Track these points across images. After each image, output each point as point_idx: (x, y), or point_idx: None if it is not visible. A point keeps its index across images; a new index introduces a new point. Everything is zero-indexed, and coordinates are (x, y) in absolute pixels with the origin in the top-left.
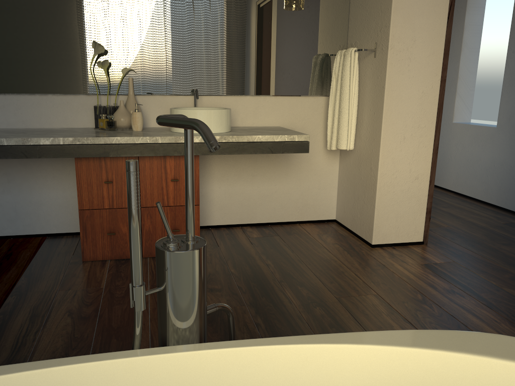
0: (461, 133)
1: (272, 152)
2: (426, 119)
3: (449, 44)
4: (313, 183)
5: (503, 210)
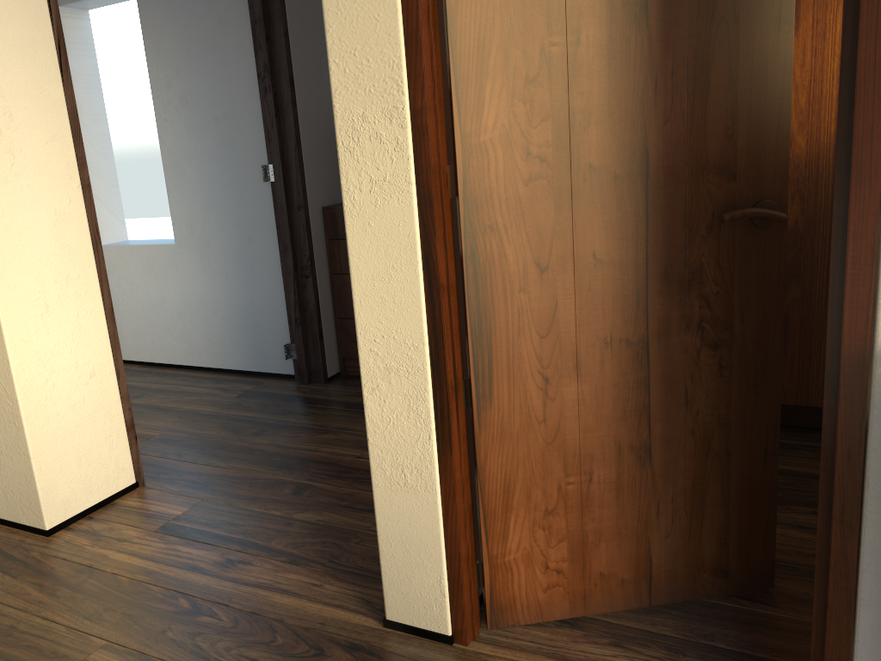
0: (122, 262)
1: None
2: (78, 263)
3: (78, 118)
4: None
5: (225, 372)
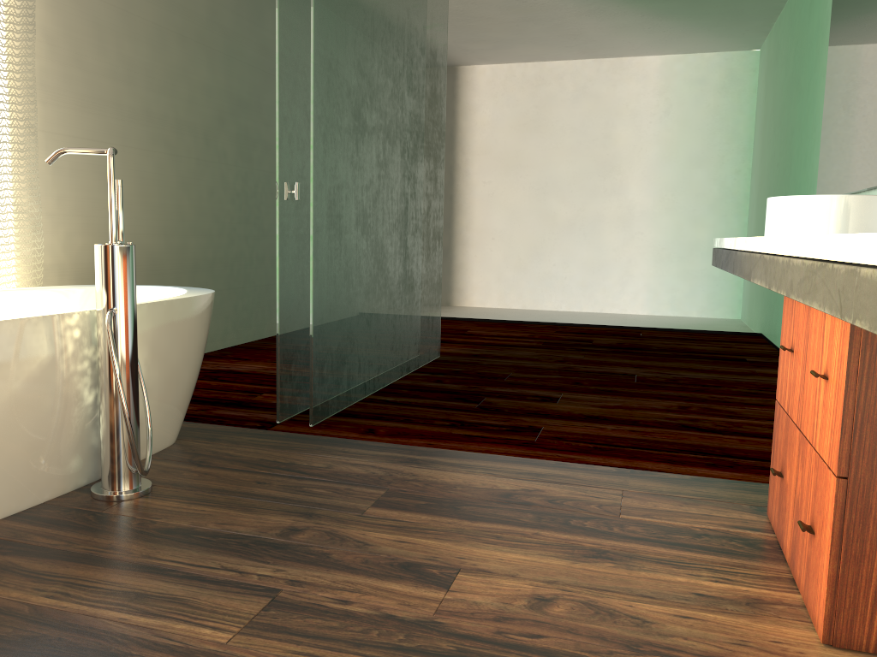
0: None
1: (841, 313)
2: None
3: None
4: None
5: None
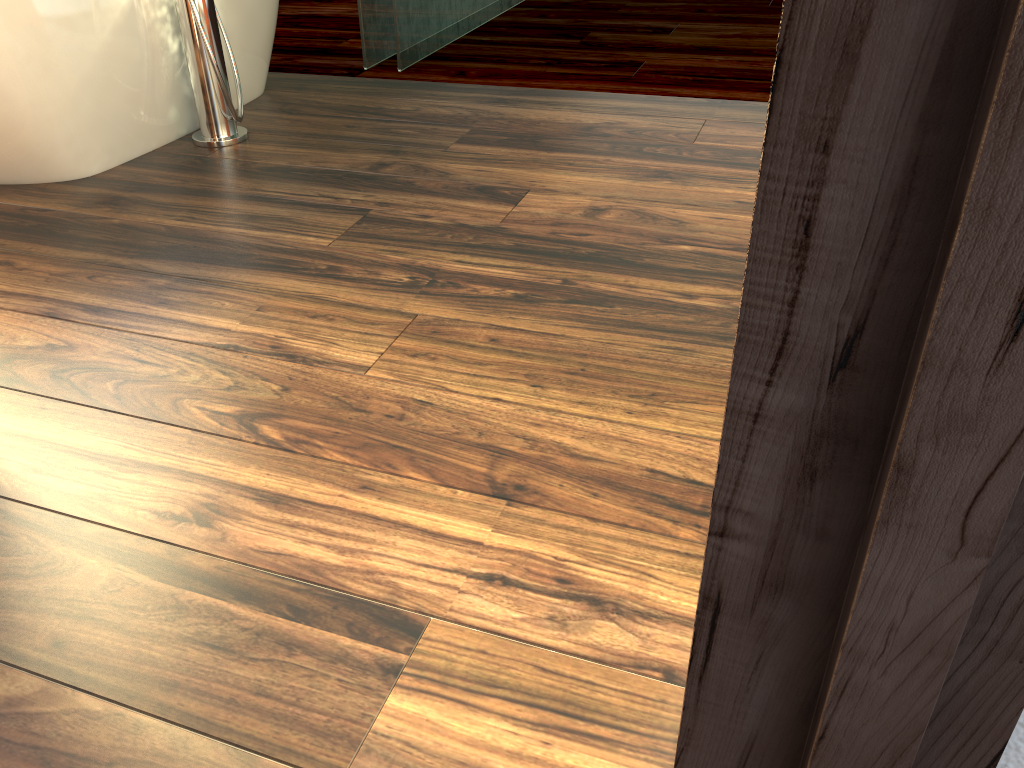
0: None
1: None
2: None
3: None
4: None
5: None
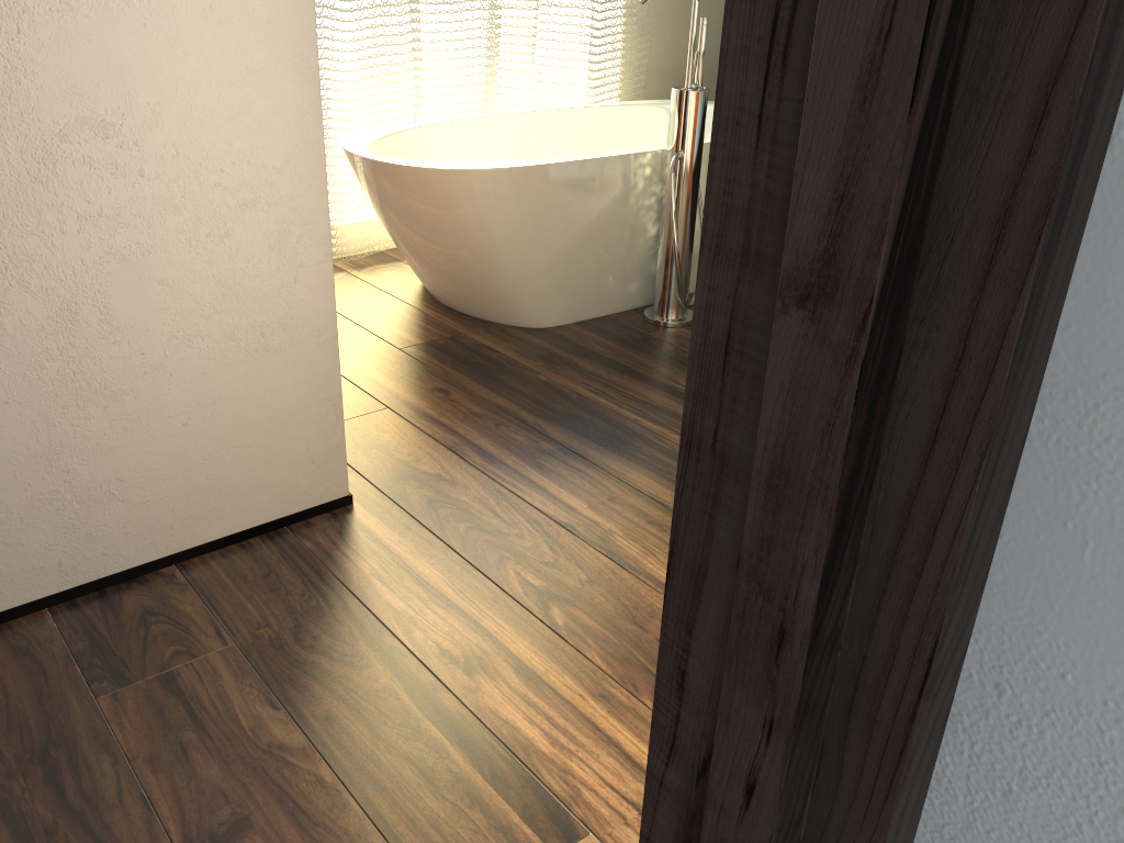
0: None
1: None
2: None
3: None
4: None
5: None
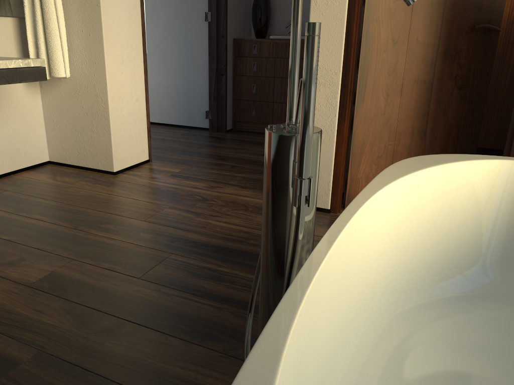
0: None
1: (8, 82)
2: (136, 41)
3: None
4: (19, 123)
5: (168, 125)
